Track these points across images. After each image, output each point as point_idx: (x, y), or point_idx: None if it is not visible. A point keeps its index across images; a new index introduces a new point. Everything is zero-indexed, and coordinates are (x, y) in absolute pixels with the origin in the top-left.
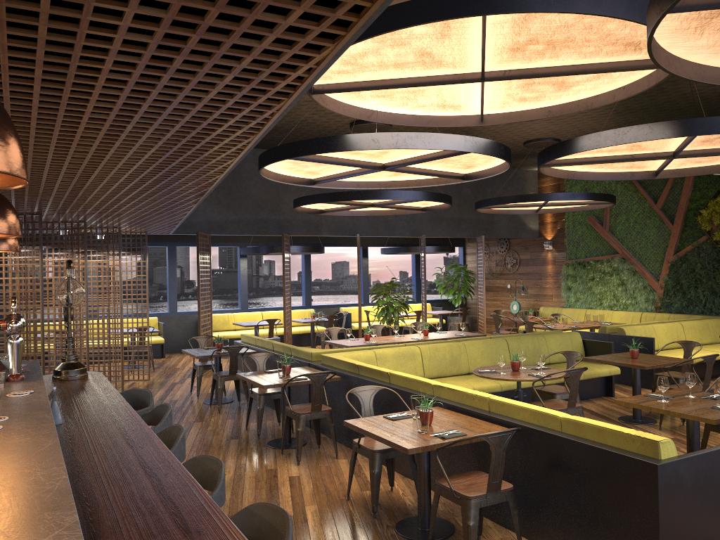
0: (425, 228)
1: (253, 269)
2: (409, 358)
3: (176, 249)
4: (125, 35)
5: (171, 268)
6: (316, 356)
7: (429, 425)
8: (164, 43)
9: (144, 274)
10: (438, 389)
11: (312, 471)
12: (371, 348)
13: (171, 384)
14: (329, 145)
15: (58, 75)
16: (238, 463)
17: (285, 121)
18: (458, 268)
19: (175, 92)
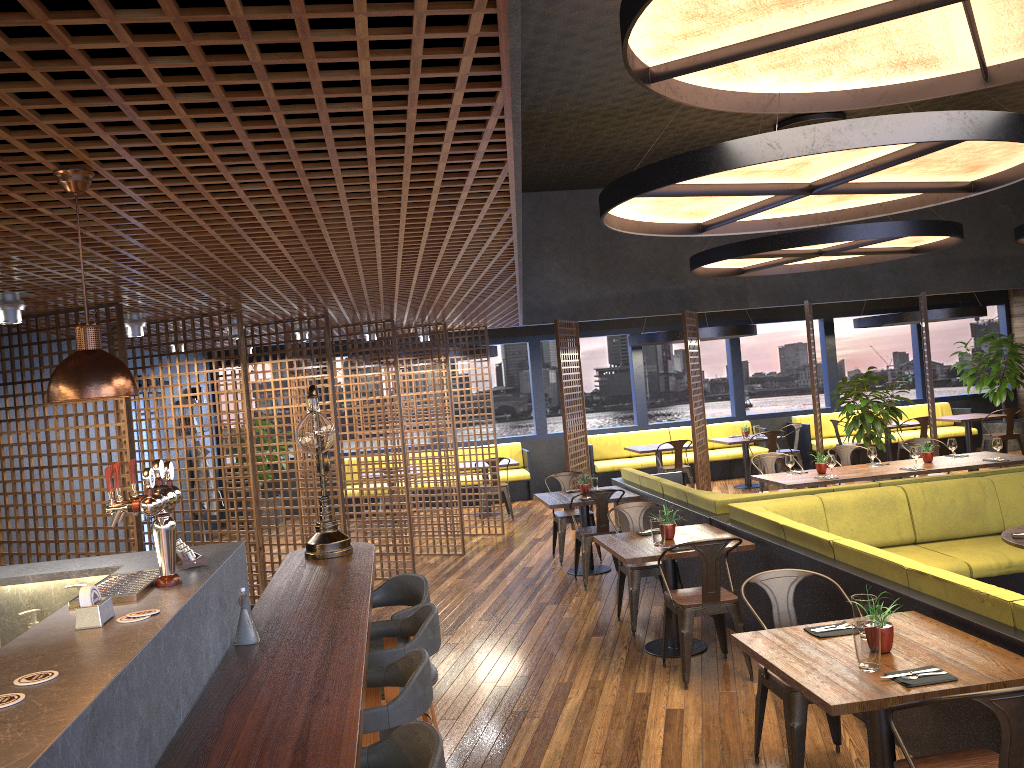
0: (926, 281)
1: (659, 365)
2: (885, 508)
3: (548, 344)
4: (117, 16)
5: (534, 372)
6: (723, 507)
7: (887, 653)
8: (190, 18)
9: (507, 382)
10: (916, 577)
11: (706, 702)
12: (817, 491)
13: (530, 542)
14: (695, 164)
15: (116, 113)
16: (594, 678)
17: (668, 139)
18: (997, 341)
19: (306, 110)
